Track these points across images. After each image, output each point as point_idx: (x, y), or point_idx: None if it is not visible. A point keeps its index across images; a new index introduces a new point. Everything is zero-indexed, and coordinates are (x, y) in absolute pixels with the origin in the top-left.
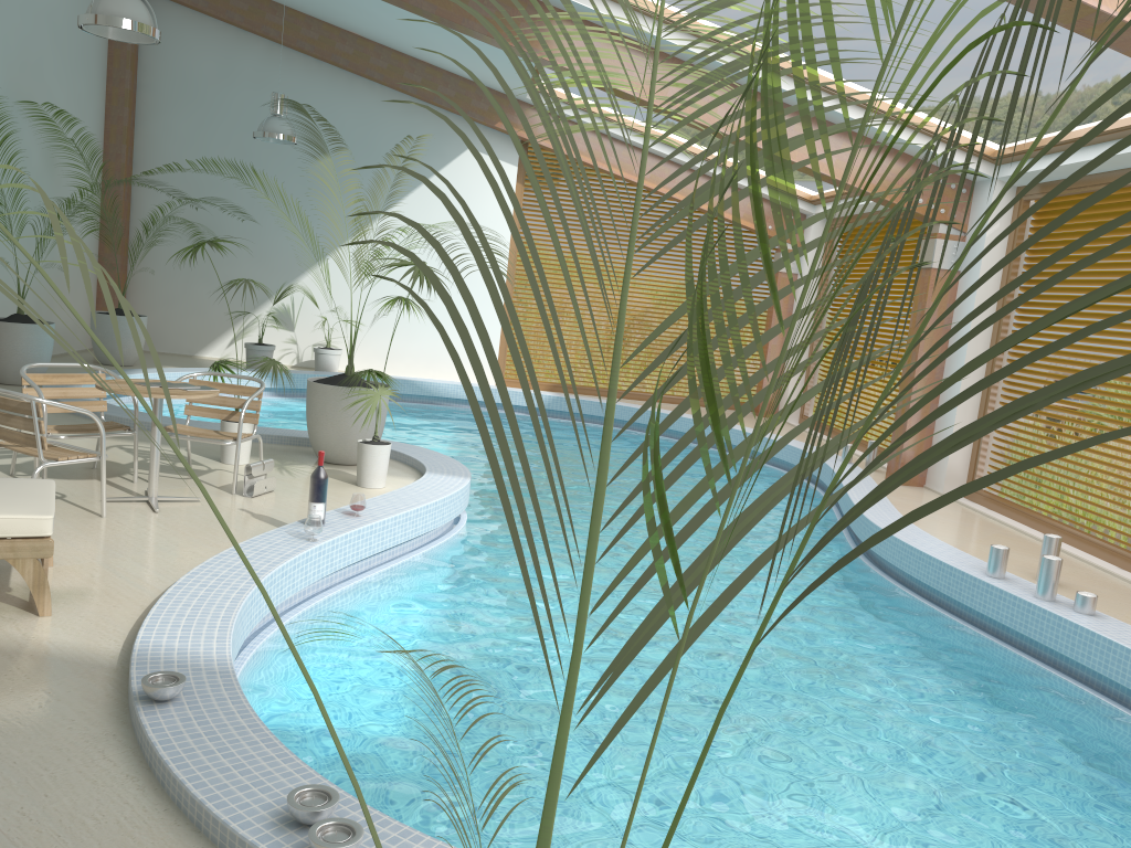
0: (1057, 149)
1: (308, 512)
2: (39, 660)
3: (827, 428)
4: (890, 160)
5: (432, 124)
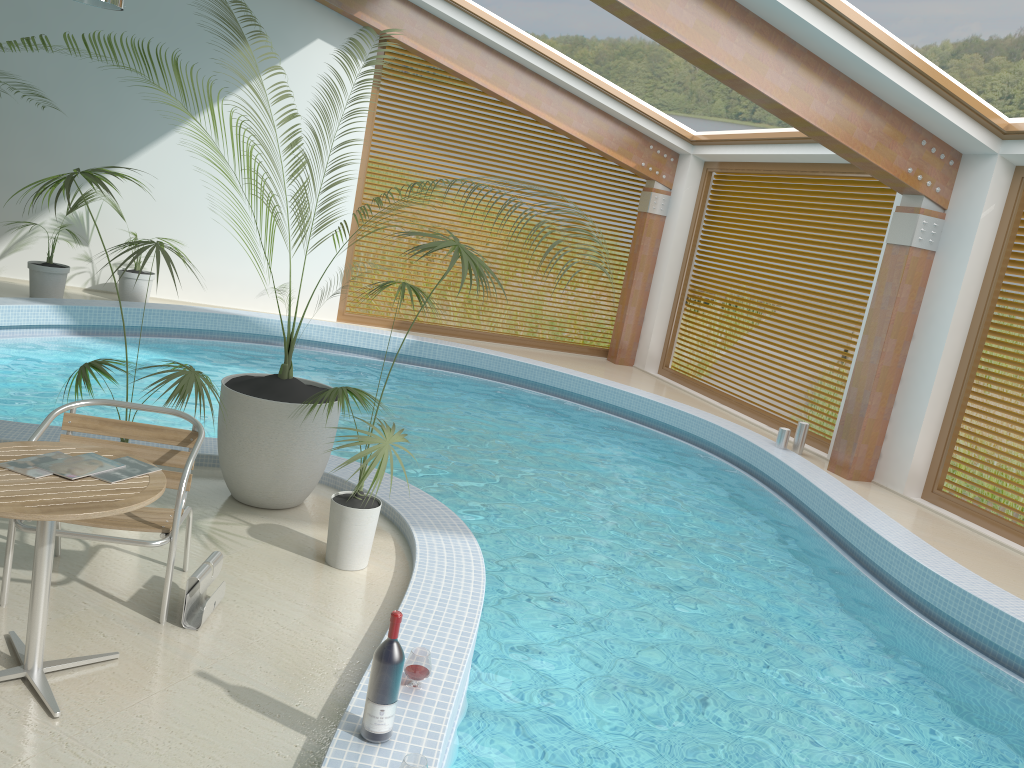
0: None
1: (368, 720)
2: None
3: (702, 386)
4: (888, 121)
5: (274, 3)
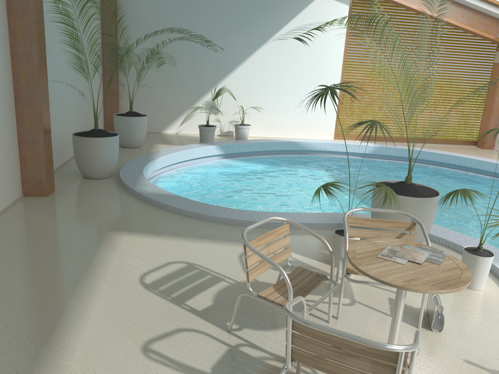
0: None
1: None
2: None
3: None
4: None
5: None
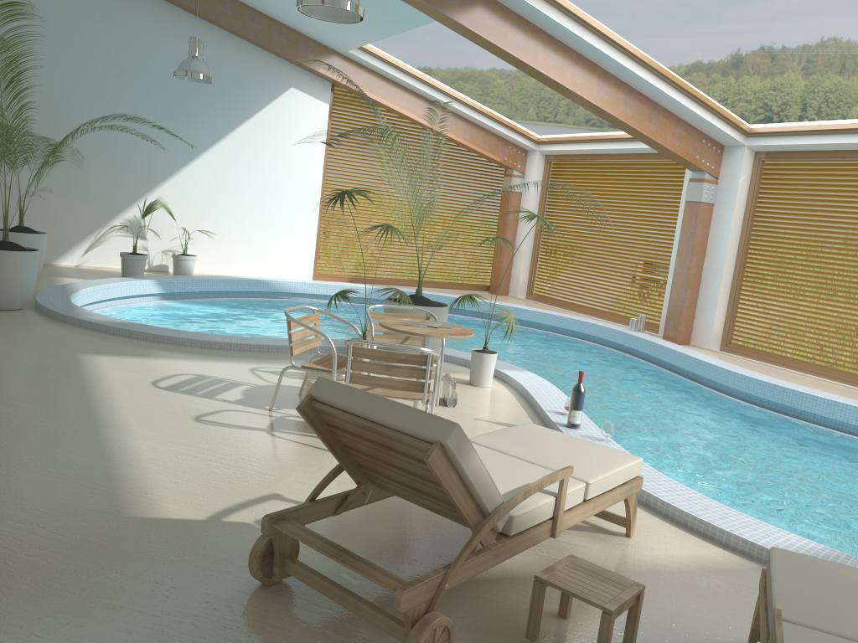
0: (810, 133)
1: (573, 418)
2: (723, 573)
3: (561, 303)
4: (684, 129)
5: (262, 65)
